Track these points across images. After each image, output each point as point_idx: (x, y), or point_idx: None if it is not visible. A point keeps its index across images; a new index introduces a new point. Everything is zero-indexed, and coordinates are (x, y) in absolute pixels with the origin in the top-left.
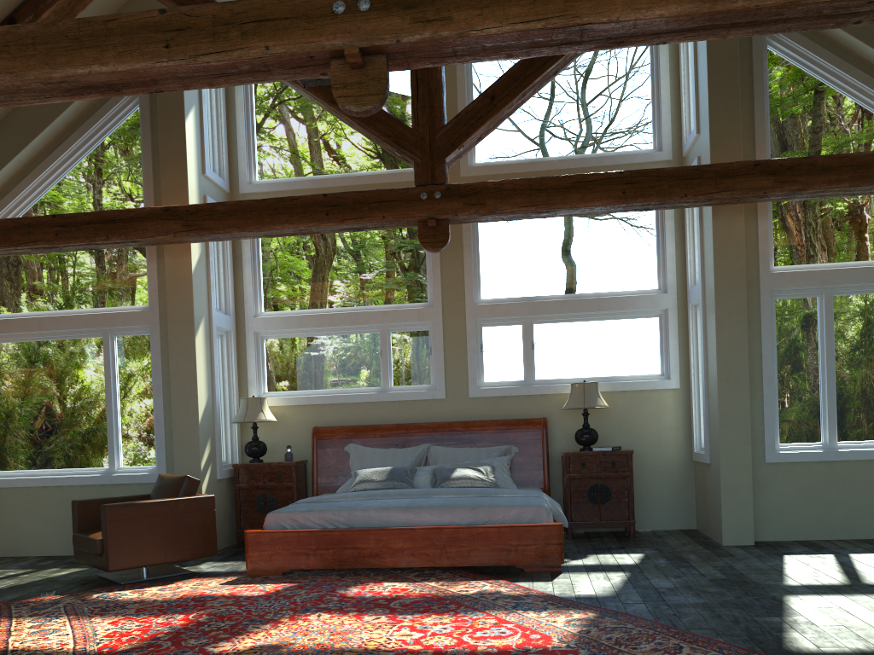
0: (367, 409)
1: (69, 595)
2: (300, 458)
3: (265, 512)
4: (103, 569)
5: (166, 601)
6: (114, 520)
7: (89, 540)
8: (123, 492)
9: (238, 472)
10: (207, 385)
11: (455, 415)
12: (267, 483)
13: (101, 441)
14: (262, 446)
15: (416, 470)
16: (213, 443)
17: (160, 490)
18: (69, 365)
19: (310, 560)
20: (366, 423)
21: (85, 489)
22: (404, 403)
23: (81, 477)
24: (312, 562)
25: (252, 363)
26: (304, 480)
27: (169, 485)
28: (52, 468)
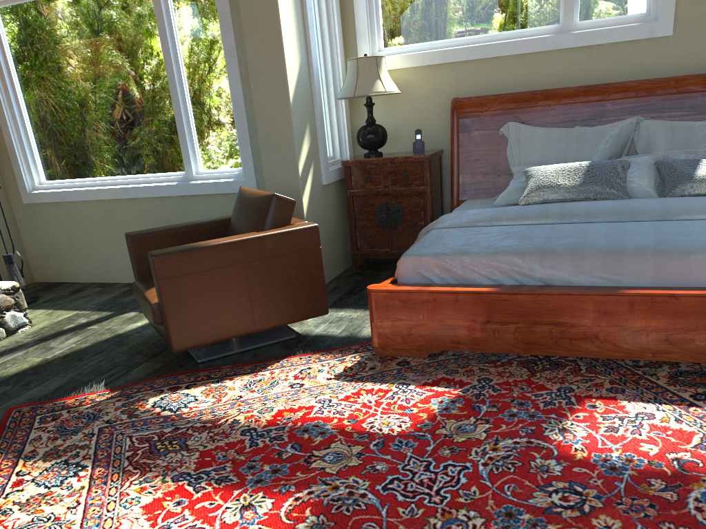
0: (535, 65)
1: (119, 394)
2: (431, 147)
3: (388, 228)
4: (168, 346)
5: (249, 431)
6: (169, 277)
7: (145, 300)
8: (206, 206)
9: (350, 172)
10: (298, 40)
11: (685, 65)
12: (390, 187)
13: (171, 136)
14: (380, 133)
15: (630, 165)
16: (314, 133)
17: (240, 216)
18: (115, 26)
19: (474, 339)
20: (532, 88)
21: (162, 202)
22: (598, 50)
23: (154, 186)
24: (479, 342)
25: (360, 3)
26: (439, 180)
27: (251, 209)
28: (123, 175)
